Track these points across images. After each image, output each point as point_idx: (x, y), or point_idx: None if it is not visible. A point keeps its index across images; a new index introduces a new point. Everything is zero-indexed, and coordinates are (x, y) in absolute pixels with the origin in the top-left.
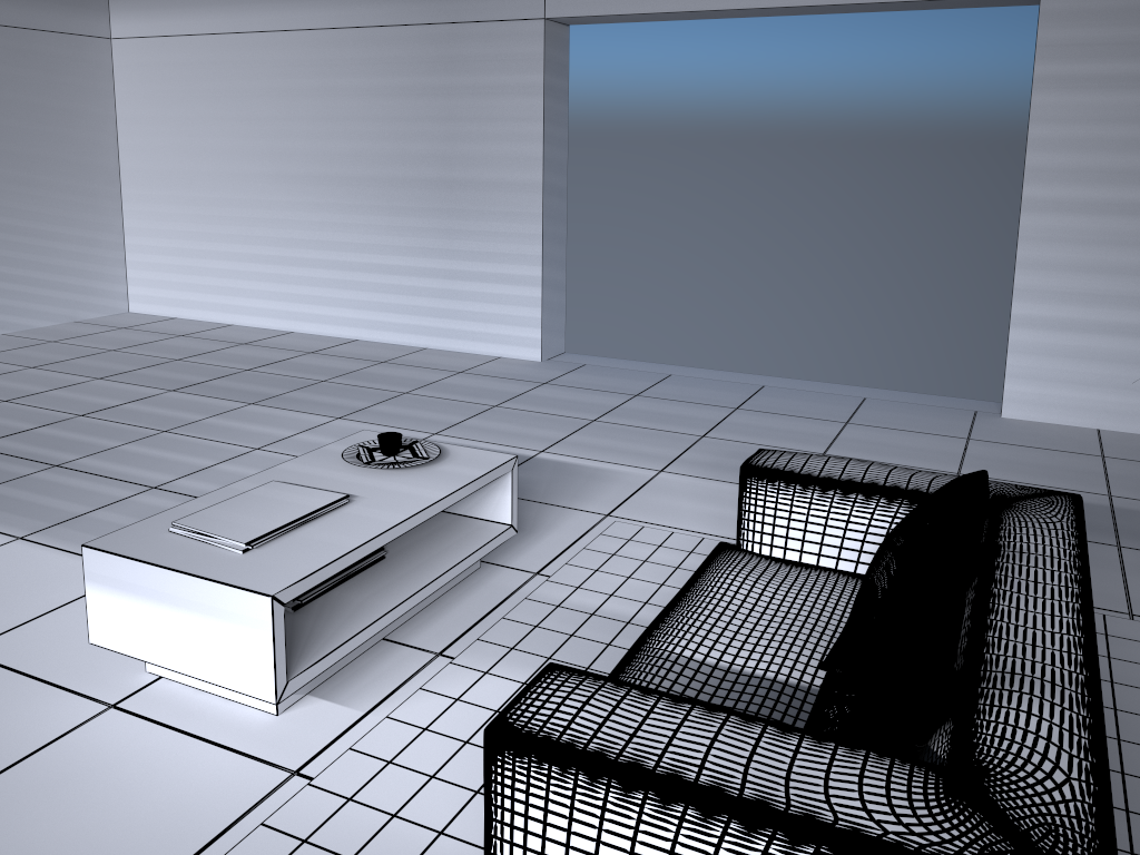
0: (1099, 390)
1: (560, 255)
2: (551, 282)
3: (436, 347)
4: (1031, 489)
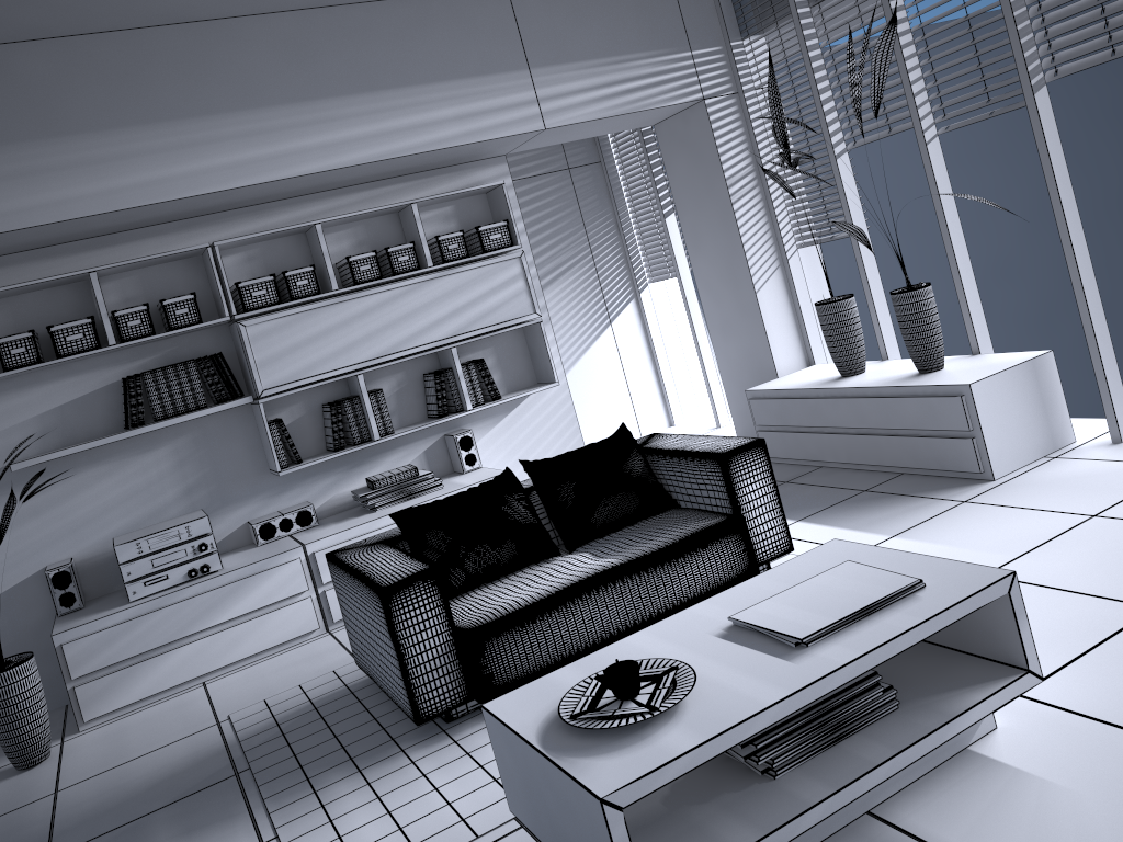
0: None
1: None
2: None
3: None
4: (339, 553)
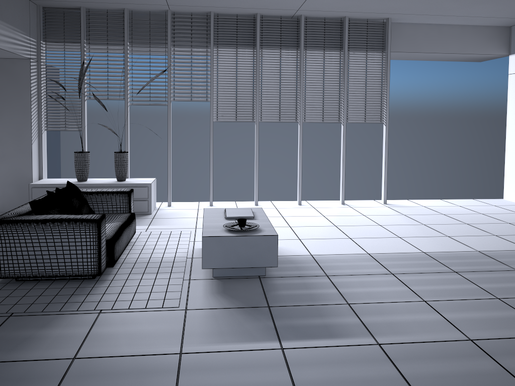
0: None
1: None
2: None
3: None
4: (5, 219)
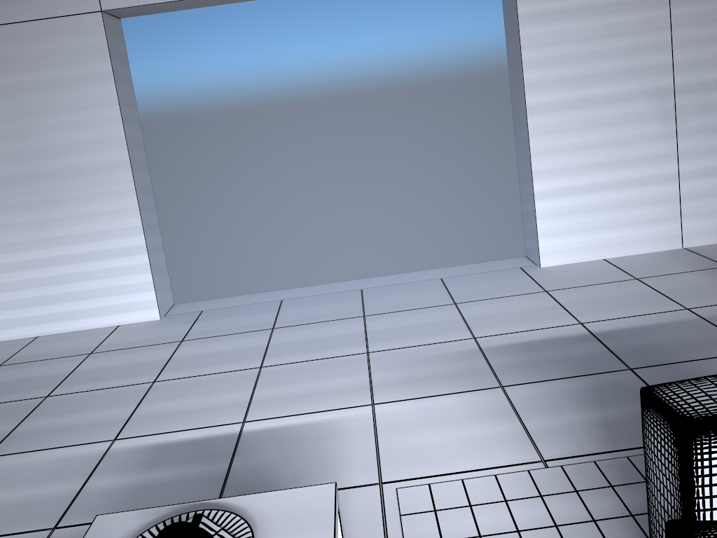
0: (599, 231)
1: (154, 221)
2: (153, 246)
3: (48, 333)
4: None
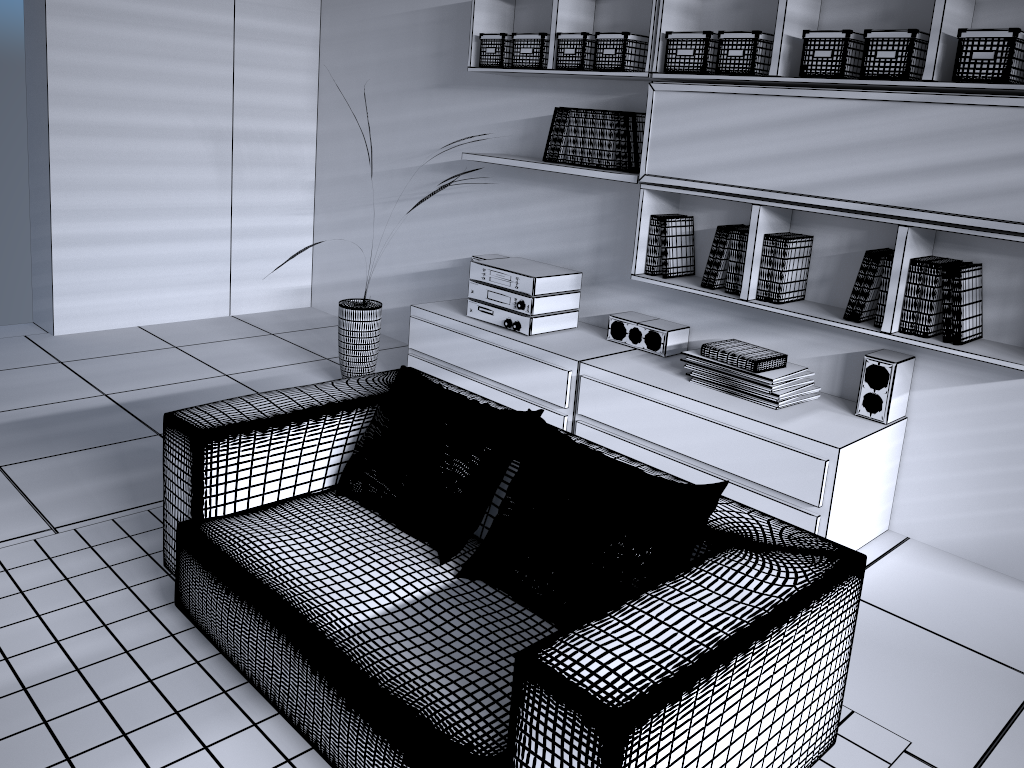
0: (136, 292)
1: None
2: None
3: None
4: (389, 373)
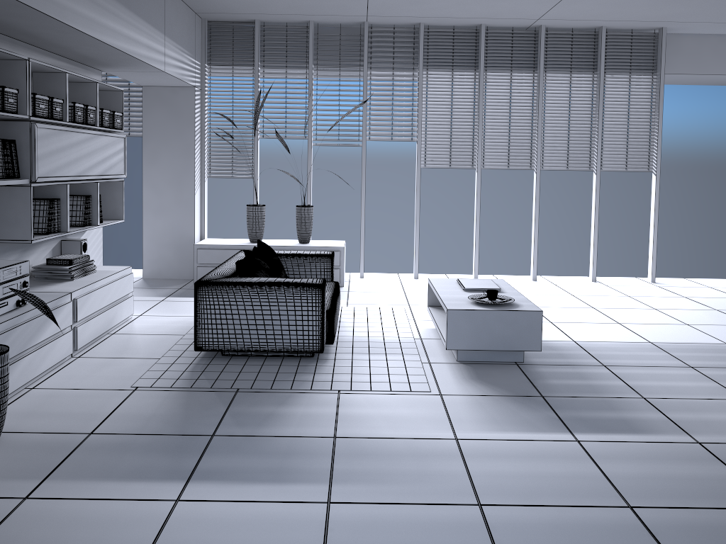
0: None
1: None
2: None
3: None
4: (213, 280)
